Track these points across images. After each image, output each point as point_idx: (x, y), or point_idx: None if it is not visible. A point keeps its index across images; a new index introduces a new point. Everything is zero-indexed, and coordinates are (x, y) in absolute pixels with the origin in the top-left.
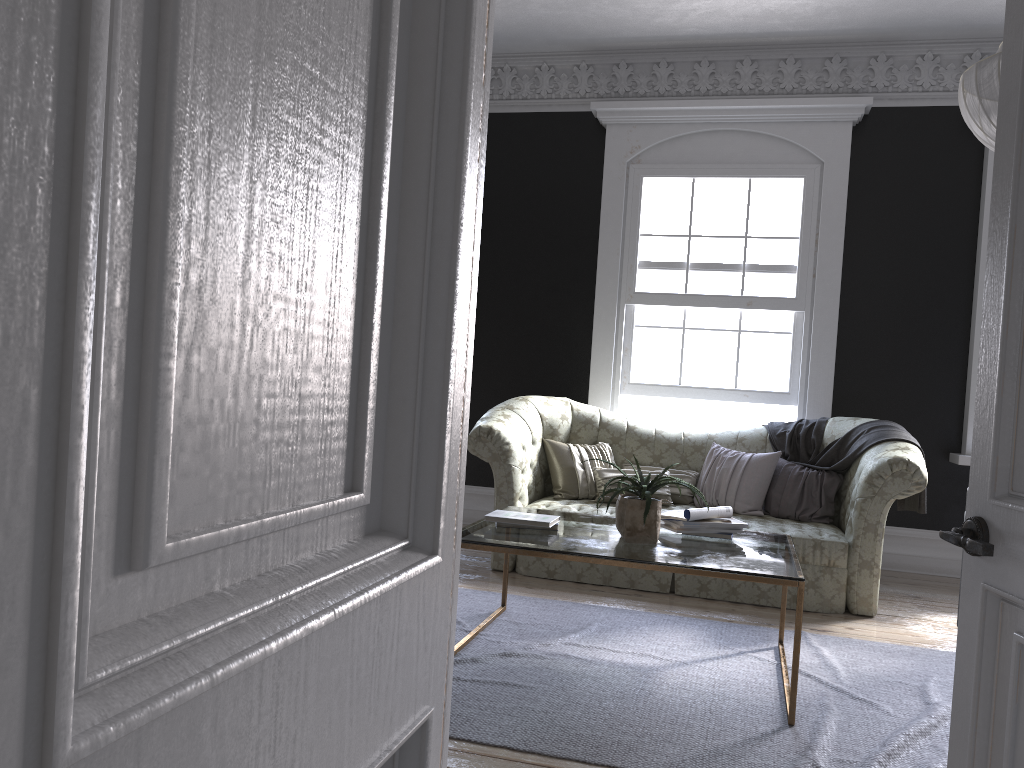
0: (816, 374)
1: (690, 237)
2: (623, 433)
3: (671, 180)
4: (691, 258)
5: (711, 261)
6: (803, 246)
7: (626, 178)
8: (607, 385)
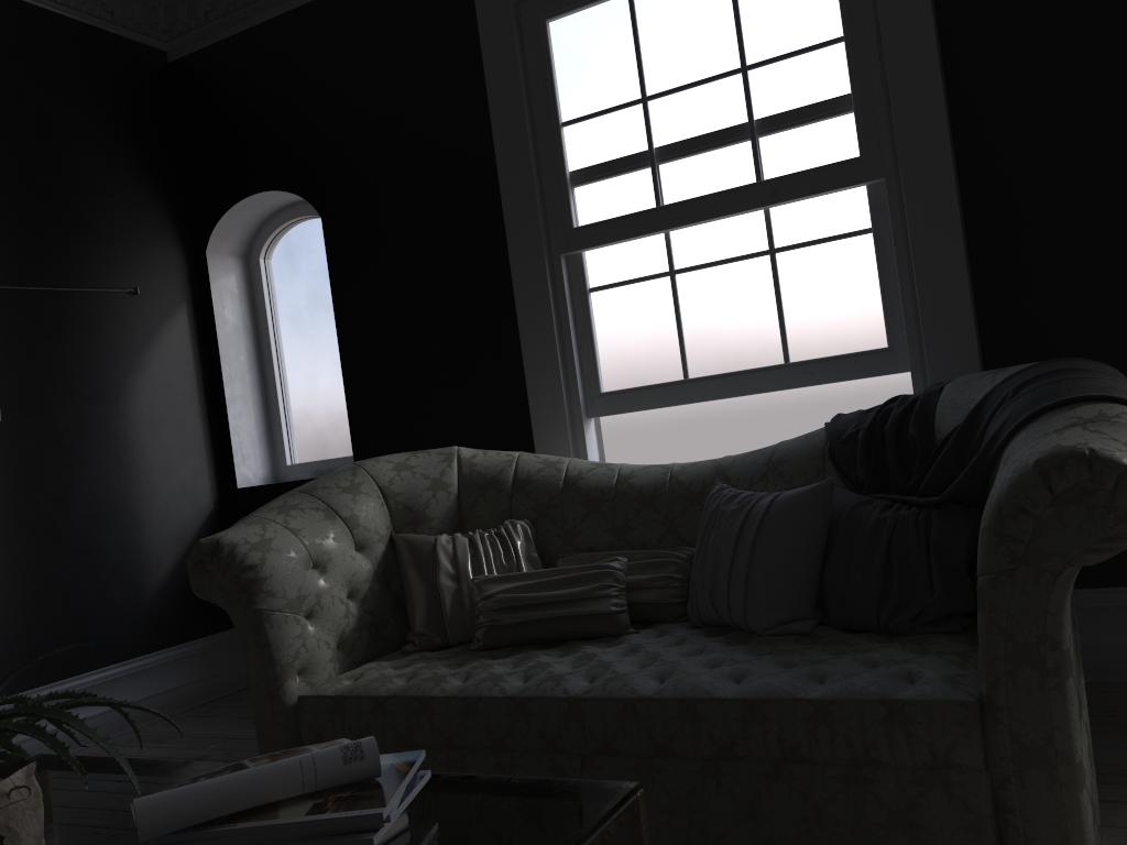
0: (933, 298)
1: (645, 101)
2: (556, 494)
3: (593, 9)
4: (655, 139)
5: (691, 134)
6: (854, 50)
7: (520, 32)
8: (558, 407)
